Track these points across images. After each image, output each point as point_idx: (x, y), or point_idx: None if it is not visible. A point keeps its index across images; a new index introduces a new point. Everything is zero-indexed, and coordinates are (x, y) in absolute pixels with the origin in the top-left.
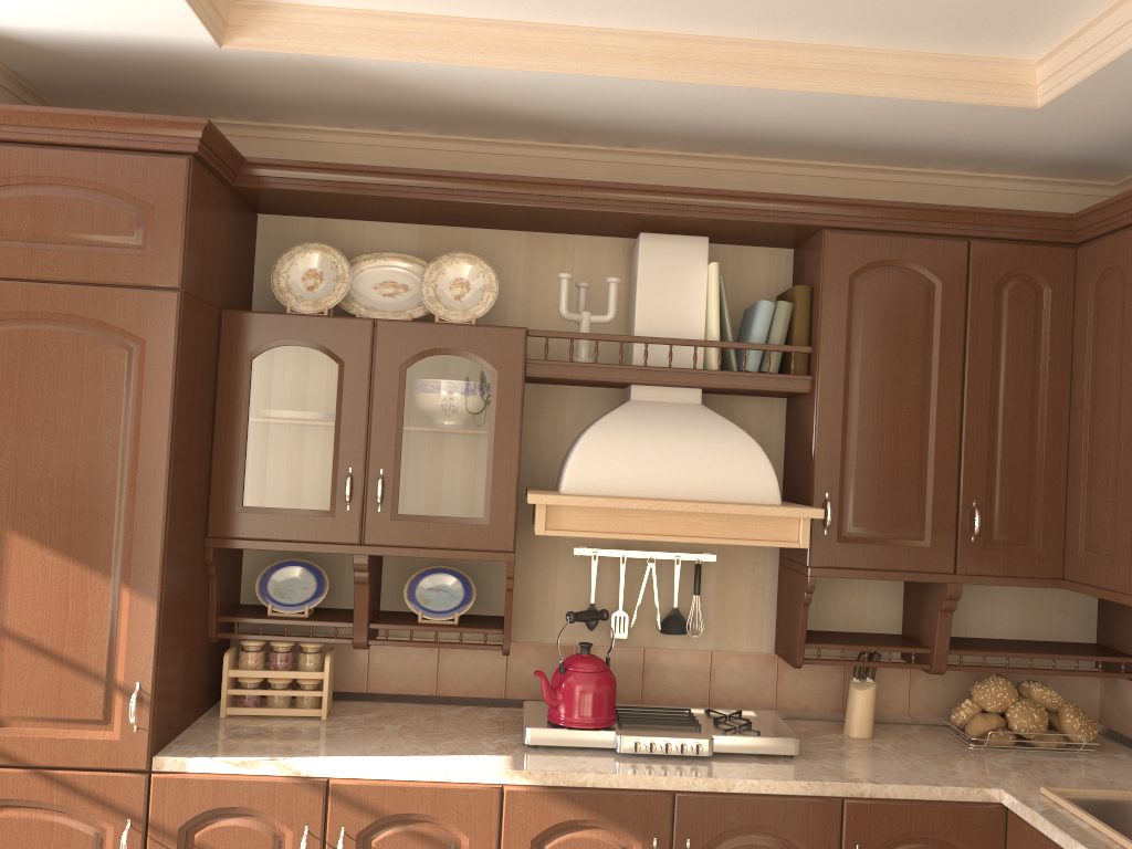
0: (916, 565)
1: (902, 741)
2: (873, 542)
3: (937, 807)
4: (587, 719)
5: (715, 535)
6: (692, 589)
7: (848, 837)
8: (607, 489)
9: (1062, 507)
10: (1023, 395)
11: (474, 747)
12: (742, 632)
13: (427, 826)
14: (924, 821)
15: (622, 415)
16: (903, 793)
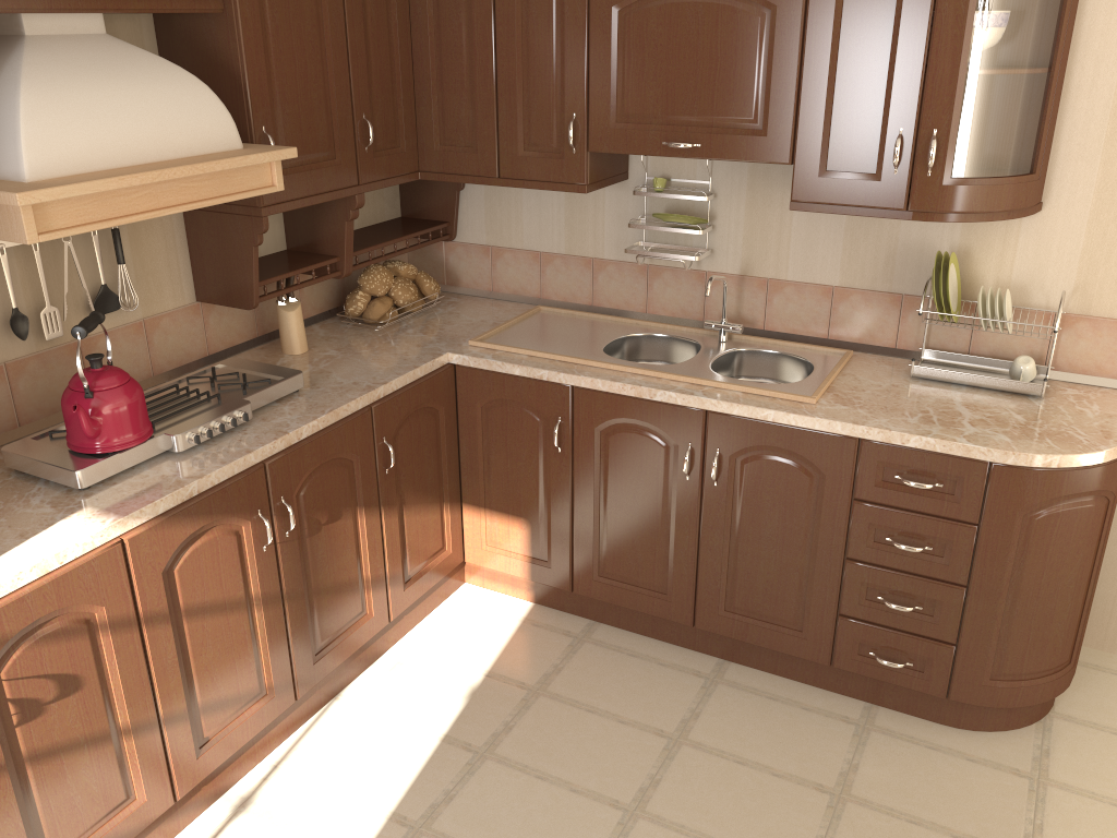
0: (335, 184)
1: (332, 343)
2: (304, 169)
3: (422, 383)
4: (138, 434)
5: (206, 196)
6: (110, 259)
7: (379, 434)
8: (78, 165)
9: (414, 108)
10: (381, 3)
11: (31, 520)
12: (165, 290)
13: (56, 622)
14: (417, 398)
15: (41, 60)
16: (401, 383)
